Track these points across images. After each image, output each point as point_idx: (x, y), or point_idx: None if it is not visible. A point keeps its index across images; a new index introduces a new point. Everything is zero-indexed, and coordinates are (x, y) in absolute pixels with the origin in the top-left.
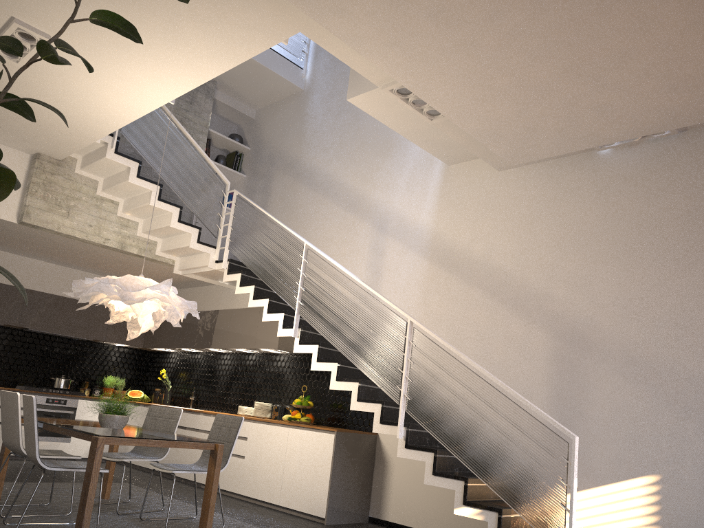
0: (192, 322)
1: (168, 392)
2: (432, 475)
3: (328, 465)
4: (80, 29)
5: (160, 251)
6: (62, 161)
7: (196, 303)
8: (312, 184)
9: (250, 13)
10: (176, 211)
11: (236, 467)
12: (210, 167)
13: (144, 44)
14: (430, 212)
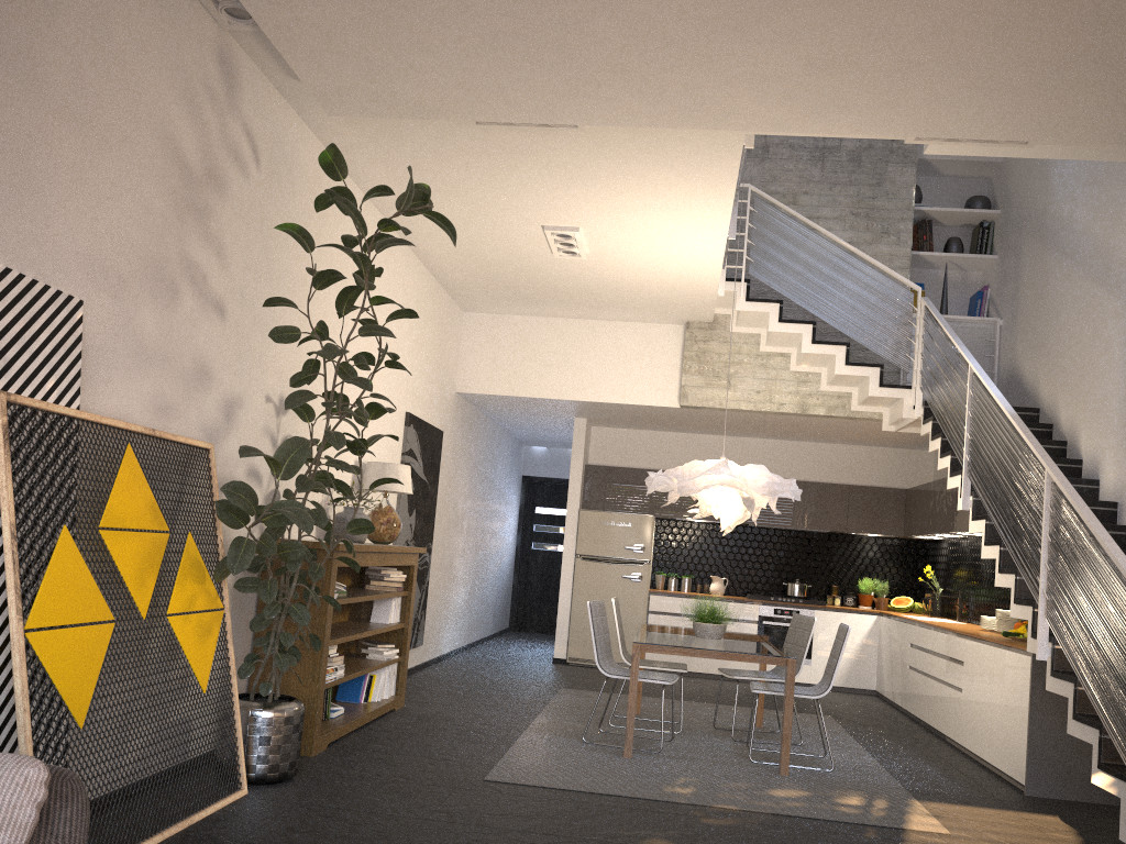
0: (938, 495)
1: (934, 598)
2: (1073, 719)
3: (1026, 704)
4: (590, 214)
5: (857, 405)
6: (714, 322)
7: (792, 481)
8: (1059, 249)
9: (683, 142)
10: (840, 351)
11: (956, 705)
12: (883, 276)
13: (643, 203)
14: None
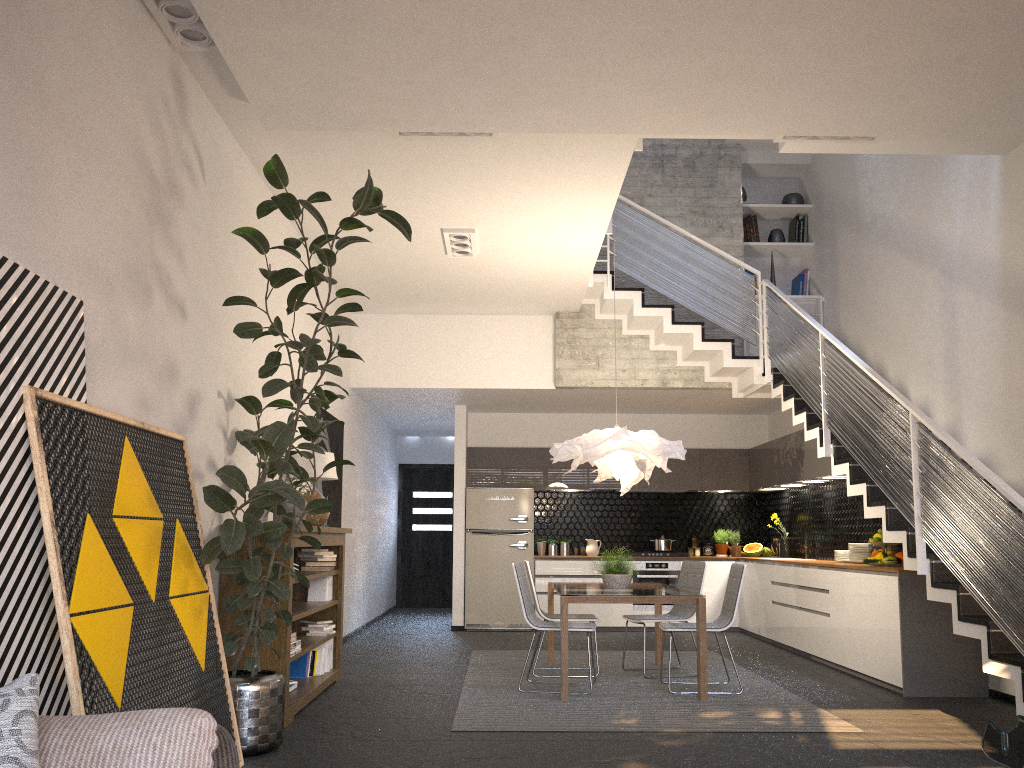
0: (781, 451)
1: (783, 541)
2: (959, 621)
3: (897, 617)
4: (487, 215)
5: (709, 377)
6: (581, 311)
7: (679, 442)
8: (873, 233)
9: (583, 146)
10: (697, 330)
11: (825, 628)
12: (728, 263)
13: (536, 204)
14: (995, 233)
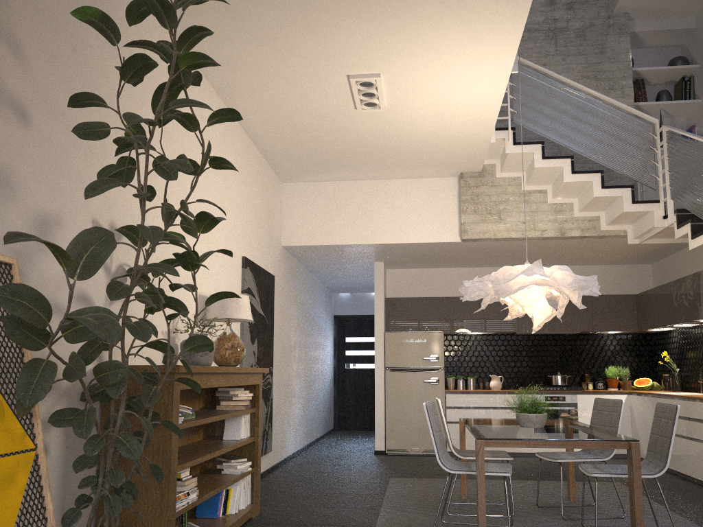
0: (675, 293)
1: (674, 376)
2: None
3: None
4: (391, 54)
5: (605, 225)
6: (483, 171)
7: (595, 277)
8: None
9: None
10: (596, 178)
11: None
12: (625, 113)
13: (441, 34)
14: None
